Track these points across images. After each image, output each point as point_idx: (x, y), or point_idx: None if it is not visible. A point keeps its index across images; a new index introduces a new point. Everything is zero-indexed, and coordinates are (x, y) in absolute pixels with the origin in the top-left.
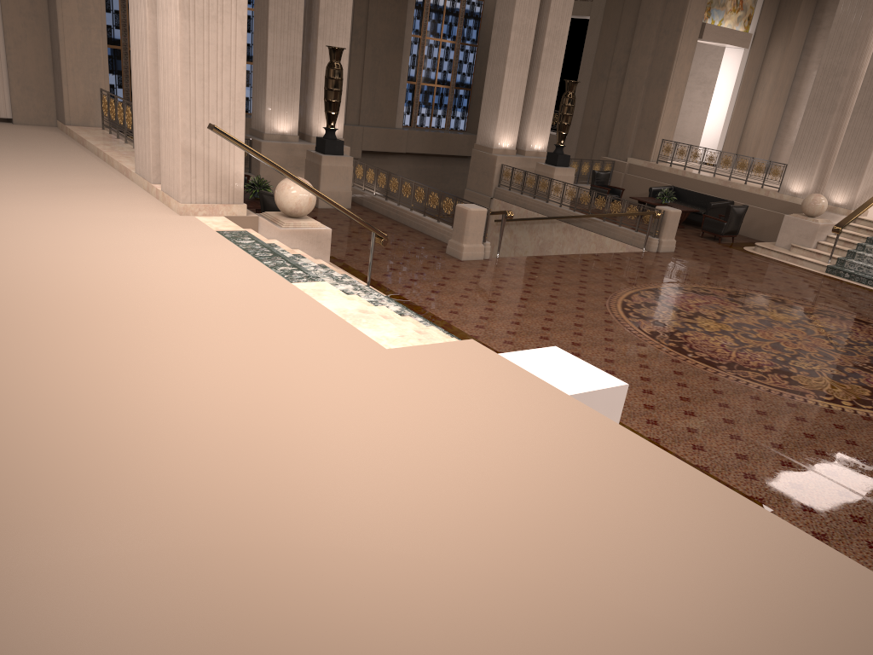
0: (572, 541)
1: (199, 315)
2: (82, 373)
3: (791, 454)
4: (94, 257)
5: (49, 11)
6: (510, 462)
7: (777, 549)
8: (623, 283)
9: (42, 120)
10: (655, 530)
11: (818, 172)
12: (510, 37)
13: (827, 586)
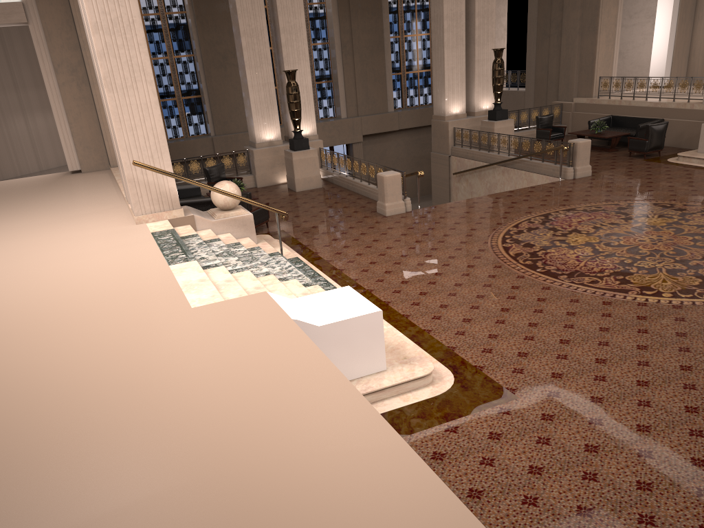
0: (190, 439)
1: (83, 300)
2: None
3: (573, 347)
4: (50, 267)
5: (91, 93)
6: (201, 385)
7: (347, 435)
8: (519, 213)
9: (100, 167)
10: (261, 427)
11: None
12: (443, 25)
13: (358, 461)
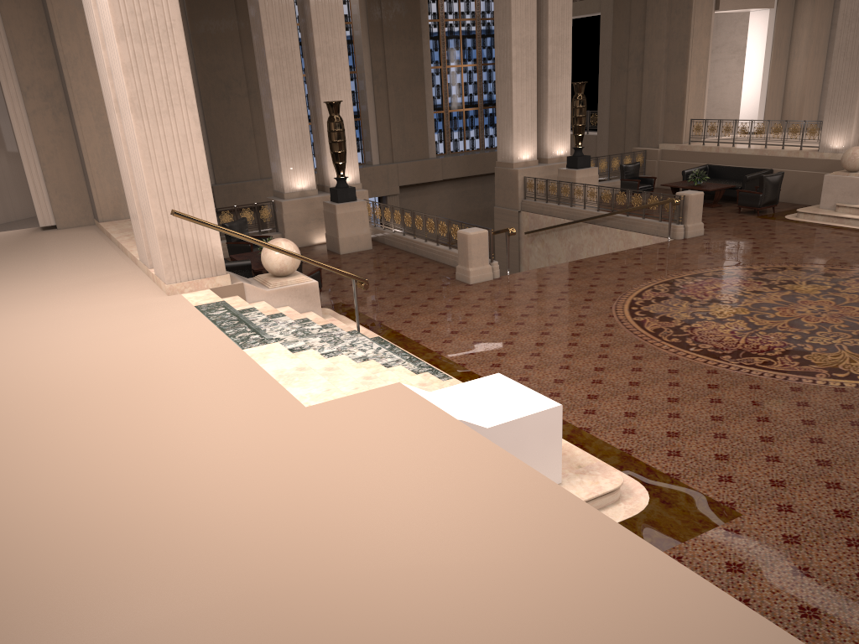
0: (404, 599)
1: (139, 398)
2: (3, 477)
3: (781, 446)
4: (68, 353)
5: (72, 125)
6: (377, 517)
7: (632, 584)
8: (637, 280)
9: (81, 221)
10: (501, 576)
11: (858, 123)
12: (511, 52)
13: (672, 623)
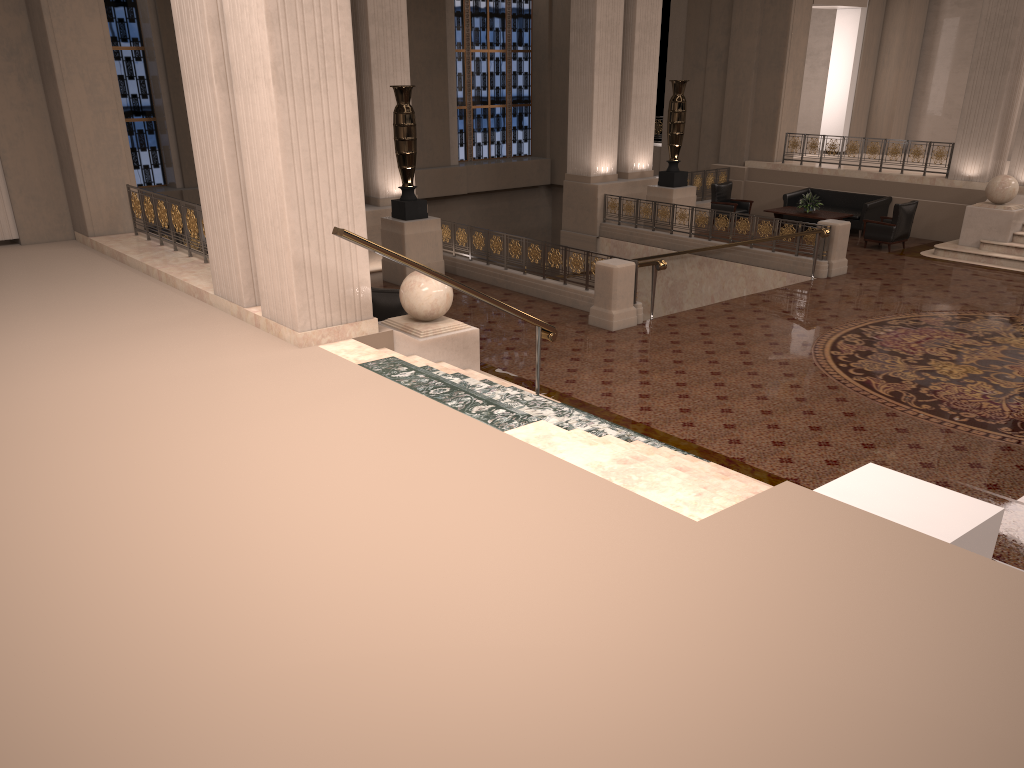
0: None
1: (427, 512)
2: (342, 655)
3: None
4: (236, 438)
5: (48, 97)
6: (1007, 701)
7: None
8: (816, 329)
9: (55, 234)
10: None
11: (996, 147)
12: (595, 38)
13: None
